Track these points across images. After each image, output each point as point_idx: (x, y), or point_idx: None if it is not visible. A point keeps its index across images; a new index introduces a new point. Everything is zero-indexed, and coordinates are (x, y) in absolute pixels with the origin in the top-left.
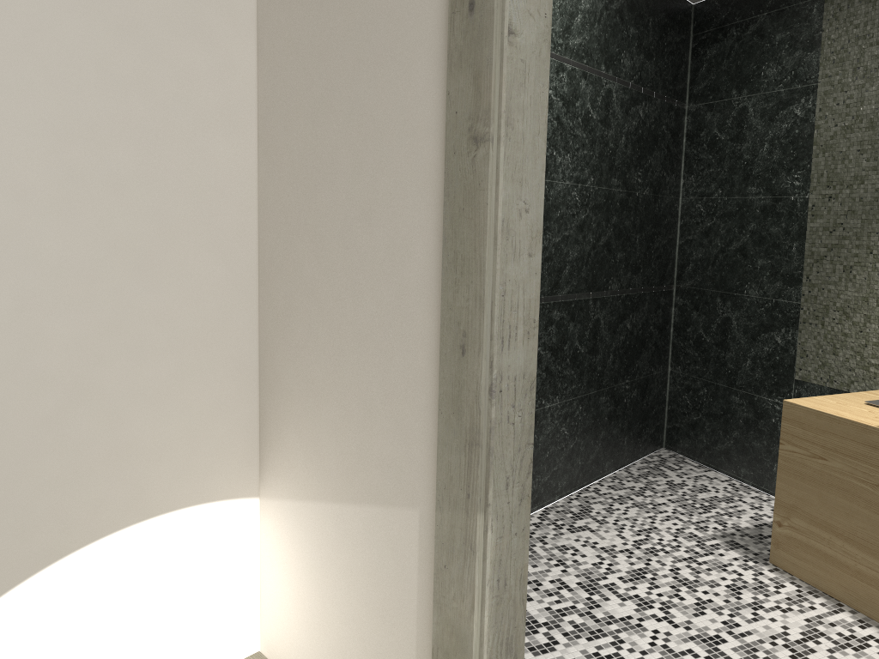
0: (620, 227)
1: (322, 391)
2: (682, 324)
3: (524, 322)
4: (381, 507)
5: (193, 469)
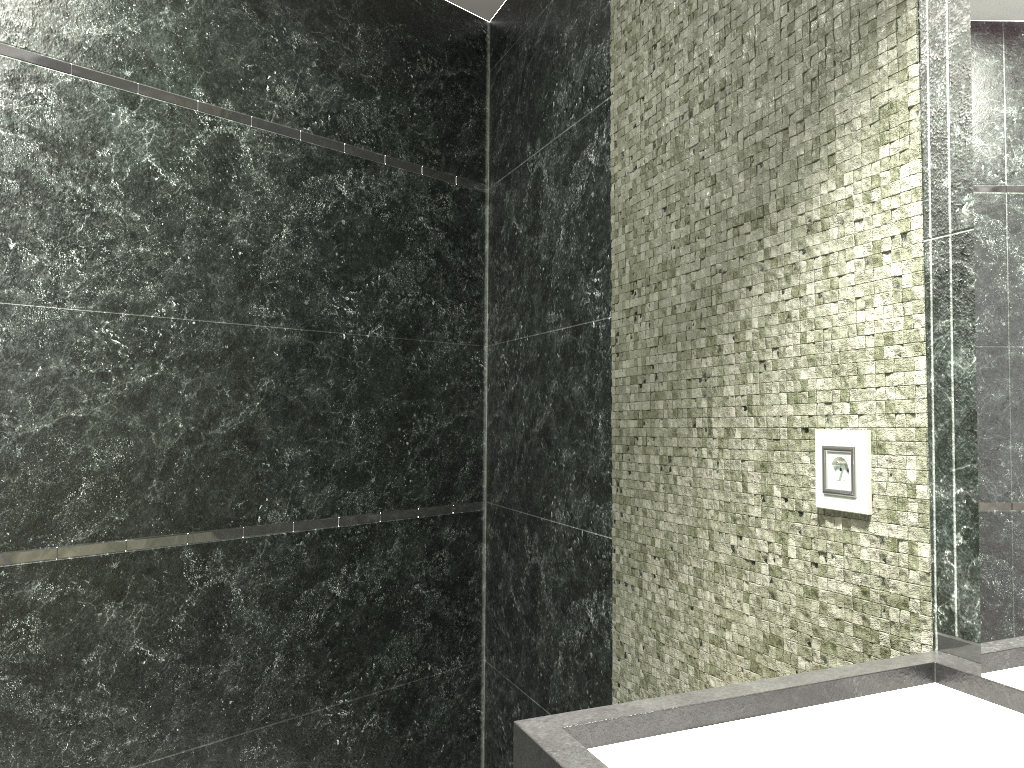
0: (289, 399)
1: None
2: (494, 576)
3: None
4: None
5: None
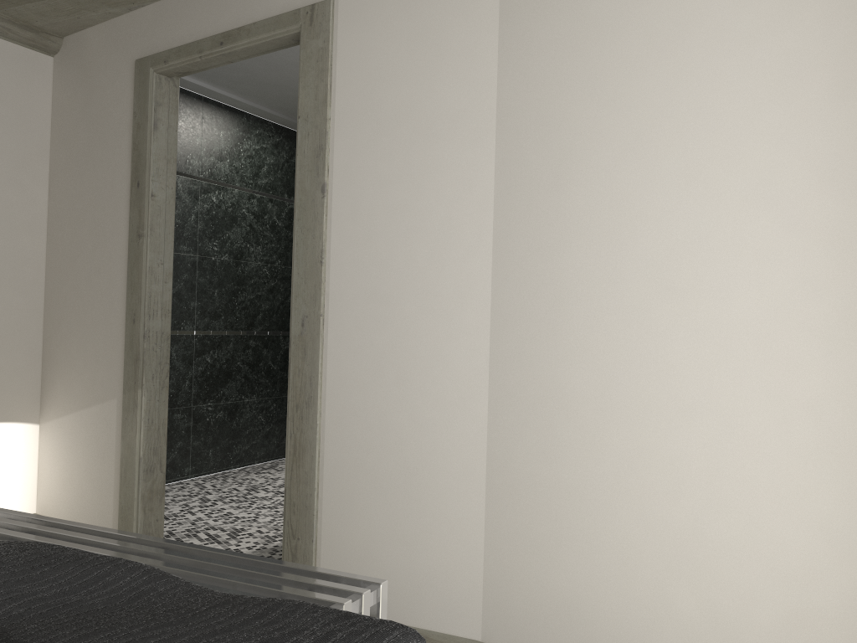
0: None
1: (75, 356)
2: None
3: (161, 309)
4: (101, 404)
5: (1, 402)
